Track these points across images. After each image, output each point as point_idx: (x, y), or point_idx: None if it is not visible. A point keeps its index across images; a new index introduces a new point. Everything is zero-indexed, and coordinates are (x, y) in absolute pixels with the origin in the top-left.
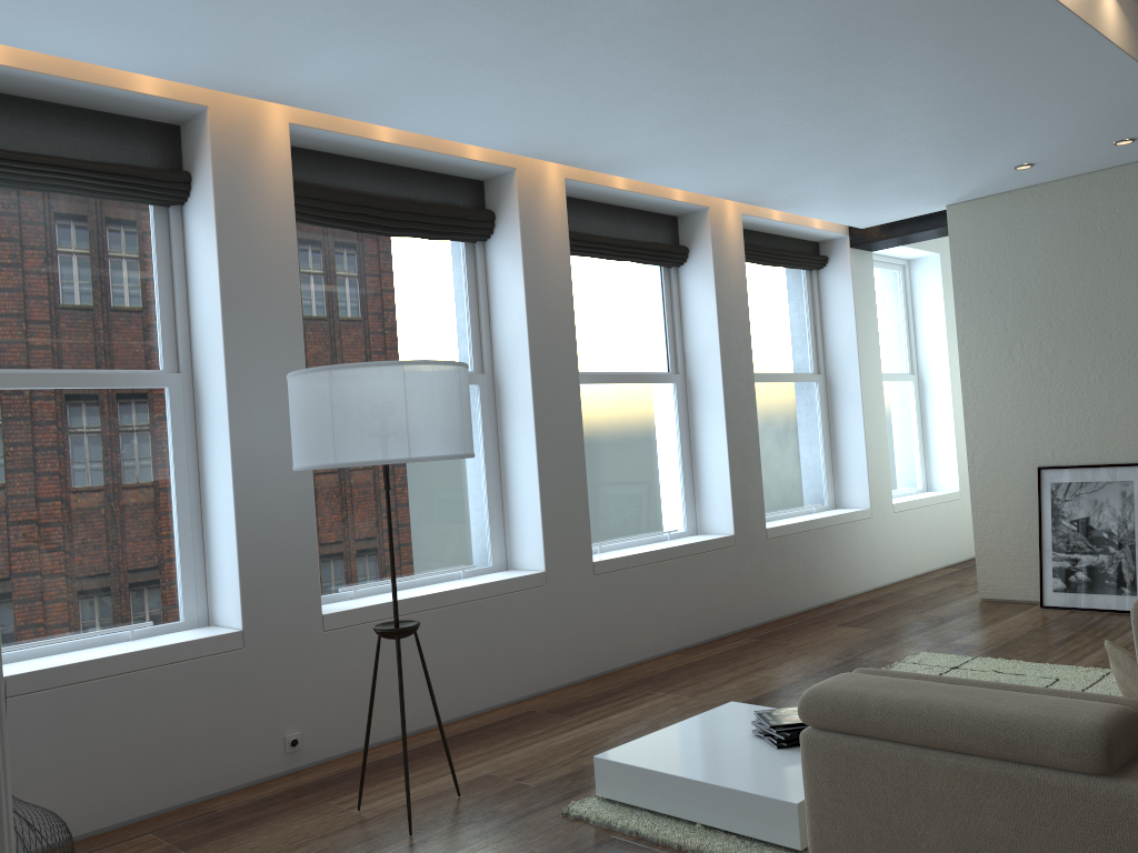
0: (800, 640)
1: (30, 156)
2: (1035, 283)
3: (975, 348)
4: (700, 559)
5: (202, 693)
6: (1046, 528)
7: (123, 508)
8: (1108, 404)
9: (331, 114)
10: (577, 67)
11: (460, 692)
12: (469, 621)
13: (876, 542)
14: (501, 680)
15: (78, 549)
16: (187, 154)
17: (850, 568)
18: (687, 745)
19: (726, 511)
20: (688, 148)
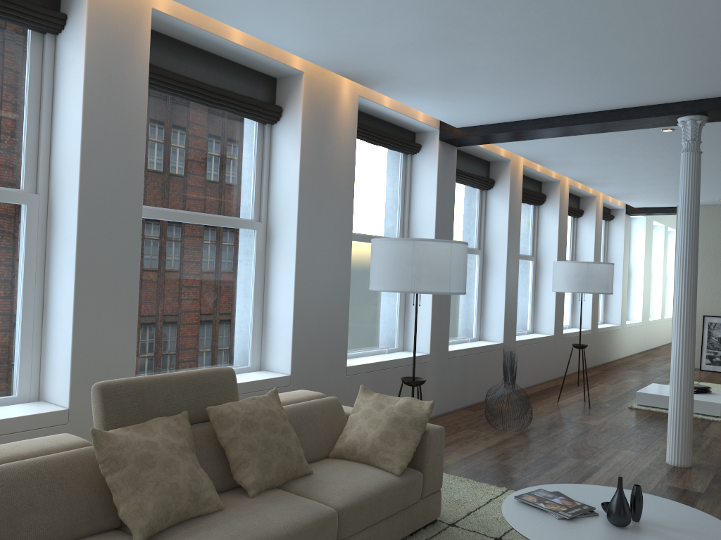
0: (620, 372)
1: (472, 174)
2: (711, 243)
3: None
4: (583, 337)
5: (496, 362)
6: (704, 339)
7: (468, 296)
8: None
9: (541, 165)
10: (637, 167)
11: (536, 375)
12: (539, 350)
13: (620, 339)
14: (543, 373)
15: (460, 308)
16: (493, 173)
17: (614, 348)
18: (661, 391)
19: (588, 319)
20: (626, 183)
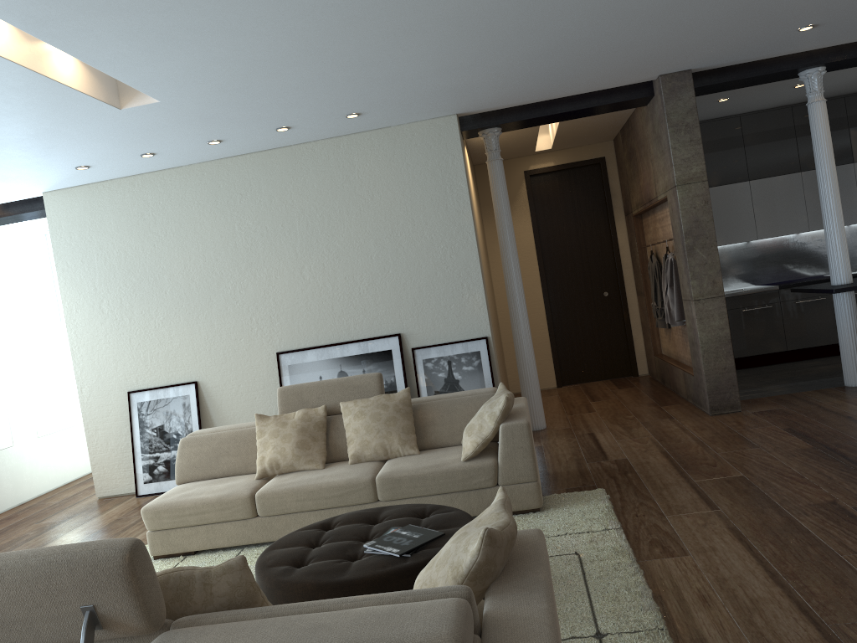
0: None
1: None
2: (113, 254)
3: (75, 304)
4: None
5: None
6: (136, 436)
7: None
8: (170, 341)
9: None
10: None
11: None
12: None
13: (20, 465)
14: None
15: None
16: None
17: None
18: None
19: None
20: None
